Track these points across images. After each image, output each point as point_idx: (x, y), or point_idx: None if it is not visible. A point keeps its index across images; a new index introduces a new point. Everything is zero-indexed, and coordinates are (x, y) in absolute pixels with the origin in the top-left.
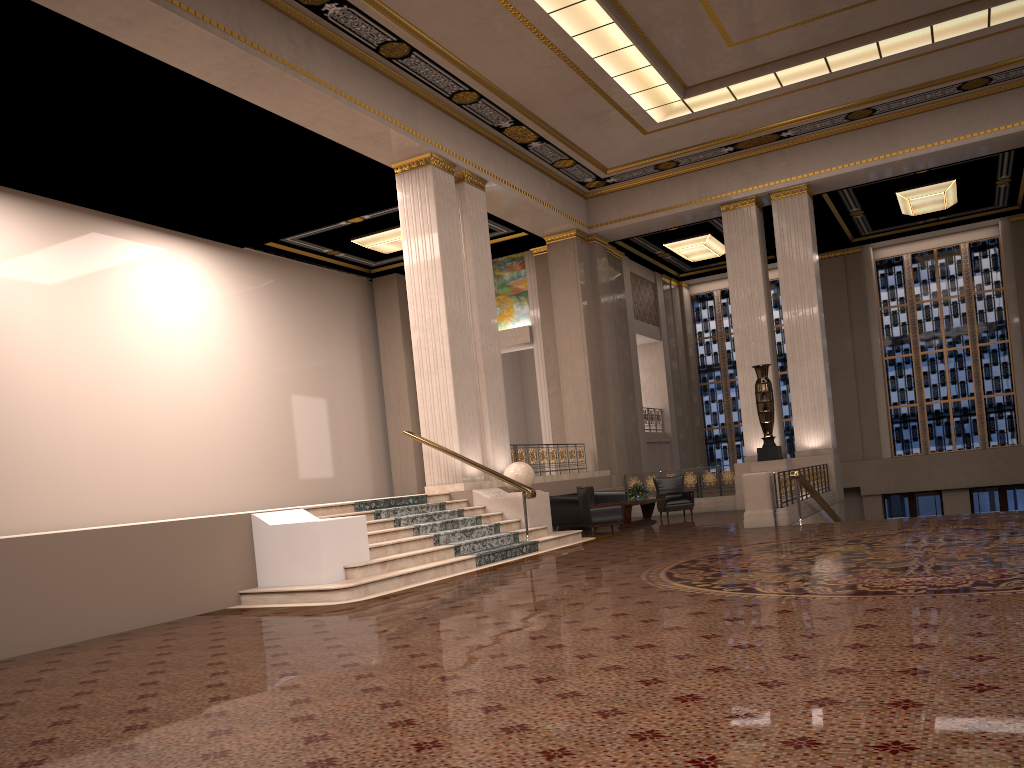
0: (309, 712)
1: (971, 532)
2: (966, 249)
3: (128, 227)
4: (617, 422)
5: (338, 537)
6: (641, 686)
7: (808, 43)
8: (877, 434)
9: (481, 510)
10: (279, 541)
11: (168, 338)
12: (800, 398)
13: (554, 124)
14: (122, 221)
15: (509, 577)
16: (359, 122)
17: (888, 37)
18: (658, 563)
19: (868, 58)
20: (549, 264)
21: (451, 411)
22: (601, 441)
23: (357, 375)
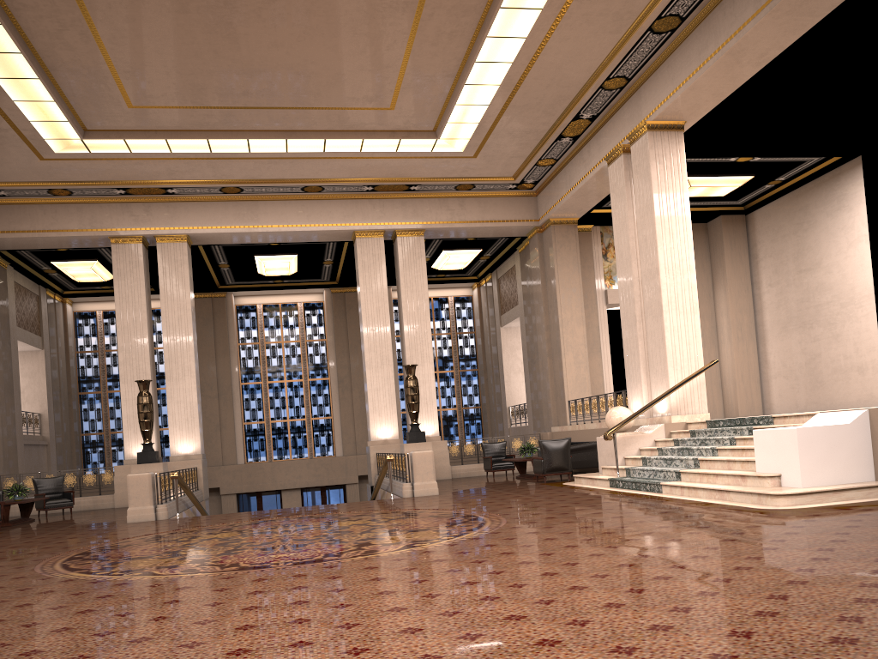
0: None
1: (313, 519)
2: (302, 307)
3: None
4: None
5: None
6: None
7: (195, 124)
8: (234, 444)
9: None
10: None
11: None
12: (176, 411)
13: None
14: None
15: None
16: None
17: (256, 138)
18: (50, 557)
19: (240, 149)
20: None
21: None
22: None
23: None
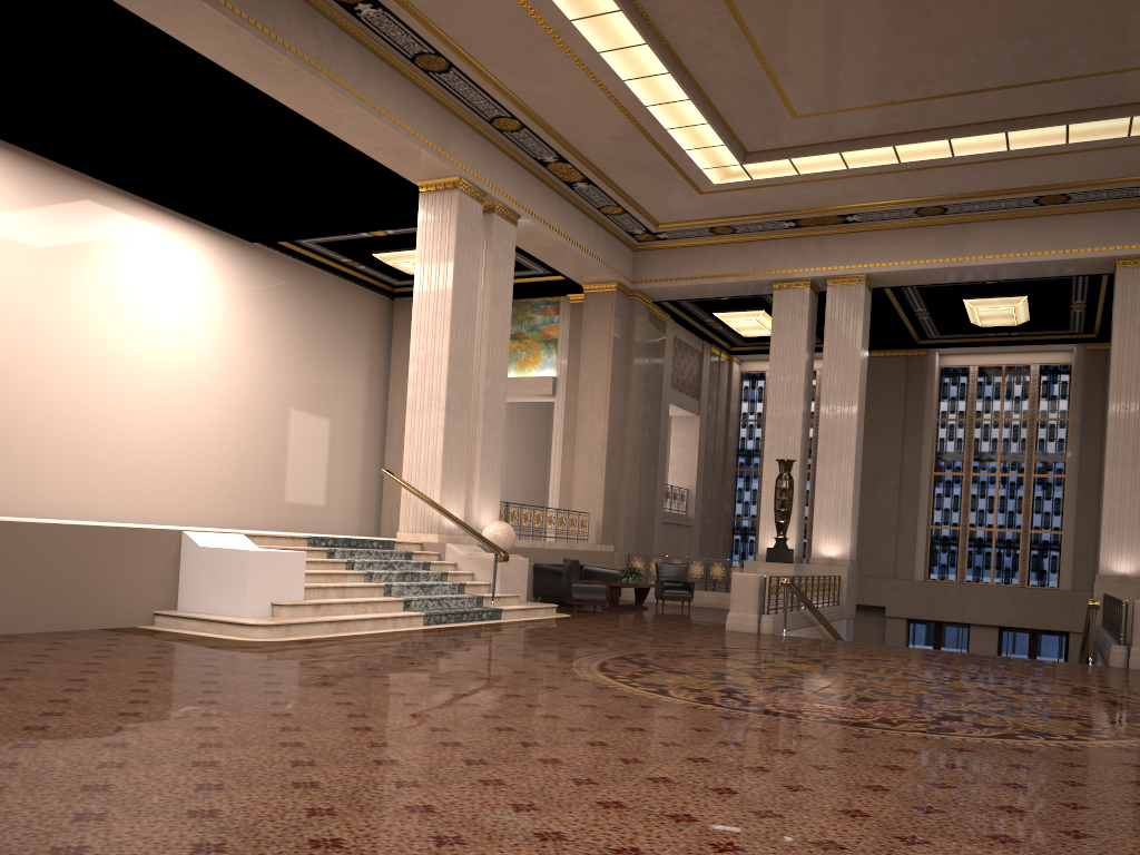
0: (127, 740)
1: (936, 670)
2: (1036, 371)
3: (126, 201)
4: (630, 496)
5: (270, 570)
6: (461, 765)
7: (877, 128)
8: (912, 553)
9: (451, 566)
10: (206, 565)
11: (151, 327)
12: (824, 501)
13: (603, 167)
14: (120, 193)
15: (445, 641)
16: (382, 132)
17: (961, 136)
18: (604, 651)
19: (940, 154)
20: (583, 314)
21: (437, 455)
22: (609, 513)
23: (360, 400)
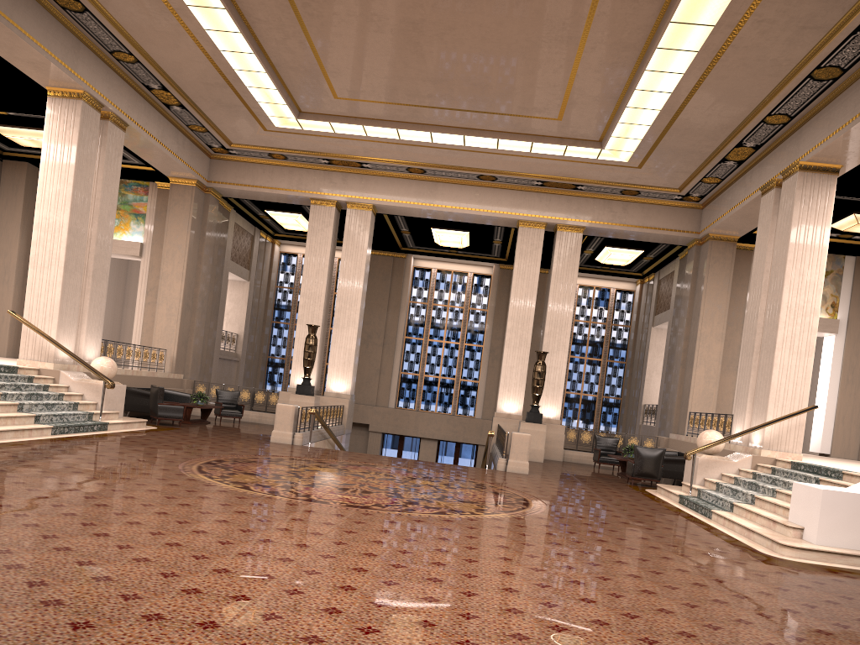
0: None
1: (403, 472)
2: (471, 277)
3: None
4: (198, 338)
5: None
6: (149, 535)
7: (388, 116)
8: (389, 389)
9: (65, 388)
10: None
11: None
12: (336, 354)
13: (195, 99)
14: None
15: (78, 449)
16: (24, 49)
17: (438, 132)
18: (196, 458)
19: (424, 139)
20: (169, 200)
21: (56, 303)
22: (181, 350)
23: None
